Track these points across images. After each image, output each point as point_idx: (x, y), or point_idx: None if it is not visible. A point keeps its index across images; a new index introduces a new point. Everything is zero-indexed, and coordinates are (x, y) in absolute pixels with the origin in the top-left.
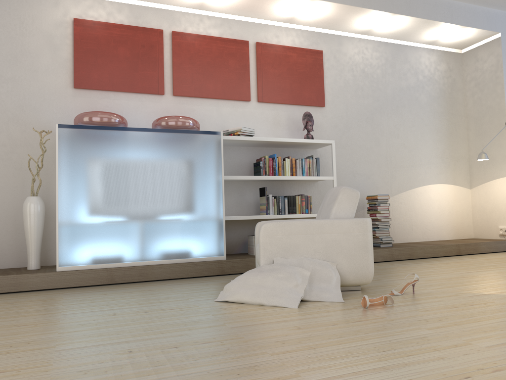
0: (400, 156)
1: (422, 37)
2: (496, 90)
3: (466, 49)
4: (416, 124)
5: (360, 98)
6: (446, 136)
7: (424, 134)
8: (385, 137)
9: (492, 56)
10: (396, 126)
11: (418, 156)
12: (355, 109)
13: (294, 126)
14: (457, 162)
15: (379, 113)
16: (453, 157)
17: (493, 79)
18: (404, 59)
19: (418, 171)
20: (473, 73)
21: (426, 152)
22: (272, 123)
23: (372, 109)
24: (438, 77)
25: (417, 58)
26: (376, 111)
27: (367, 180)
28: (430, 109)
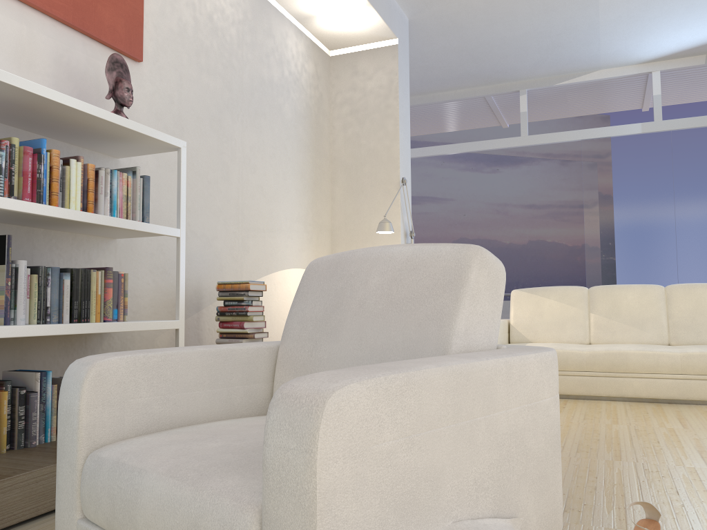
0: (255, 209)
1: (300, 0)
2: (386, 126)
3: (339, 51)
4: (278, 155)
5: (204, 71)
6: (310, 186)
7: (287, 176)
8: (238, 166)
9: (382, 71)
10: (253, 150)
11: (278, 214)
12: (195, 91)
13: (71, 86)
14: (320, 234)
15: (231, 114)
16: (317, 224)
17: (381, 109)
18: (268, 28)
19: (277, 242)
20: (348, 92)
21: (288, 209)
22: (13, 58)
23: (221, 103)
24: (305, 82)
25: (284, 35)
26: (227, 108)
27: (208, 250)
28: (295, 133)
